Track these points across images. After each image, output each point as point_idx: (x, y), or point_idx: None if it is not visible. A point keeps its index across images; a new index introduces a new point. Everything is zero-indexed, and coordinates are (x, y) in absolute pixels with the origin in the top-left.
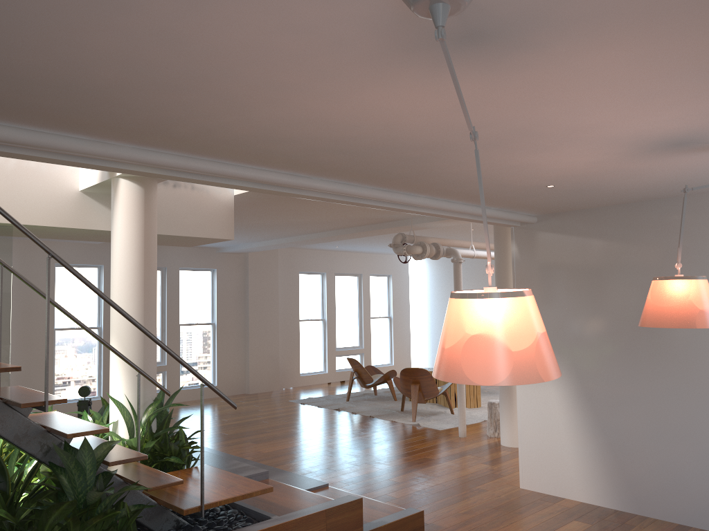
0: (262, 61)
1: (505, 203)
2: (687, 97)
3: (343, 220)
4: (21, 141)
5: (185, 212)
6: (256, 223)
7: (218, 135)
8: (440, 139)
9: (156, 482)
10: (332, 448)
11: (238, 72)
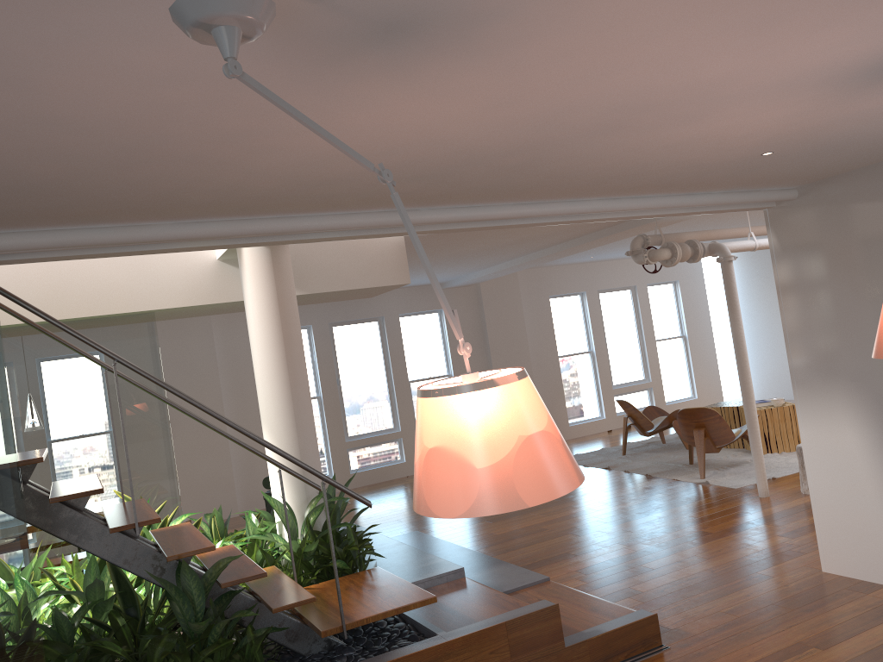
0: (179, 117)
1: (727, 184)
2: (834, 8)
3: (566, 230)
4: (38, 246)
5: (344, 261)
6: (460, 252)
7: (246, 194)
8: (523, 139)
9: (284, 601)
10: (582, 523)
11: (172, 134)
